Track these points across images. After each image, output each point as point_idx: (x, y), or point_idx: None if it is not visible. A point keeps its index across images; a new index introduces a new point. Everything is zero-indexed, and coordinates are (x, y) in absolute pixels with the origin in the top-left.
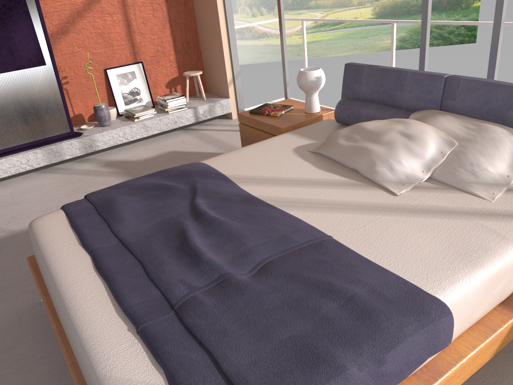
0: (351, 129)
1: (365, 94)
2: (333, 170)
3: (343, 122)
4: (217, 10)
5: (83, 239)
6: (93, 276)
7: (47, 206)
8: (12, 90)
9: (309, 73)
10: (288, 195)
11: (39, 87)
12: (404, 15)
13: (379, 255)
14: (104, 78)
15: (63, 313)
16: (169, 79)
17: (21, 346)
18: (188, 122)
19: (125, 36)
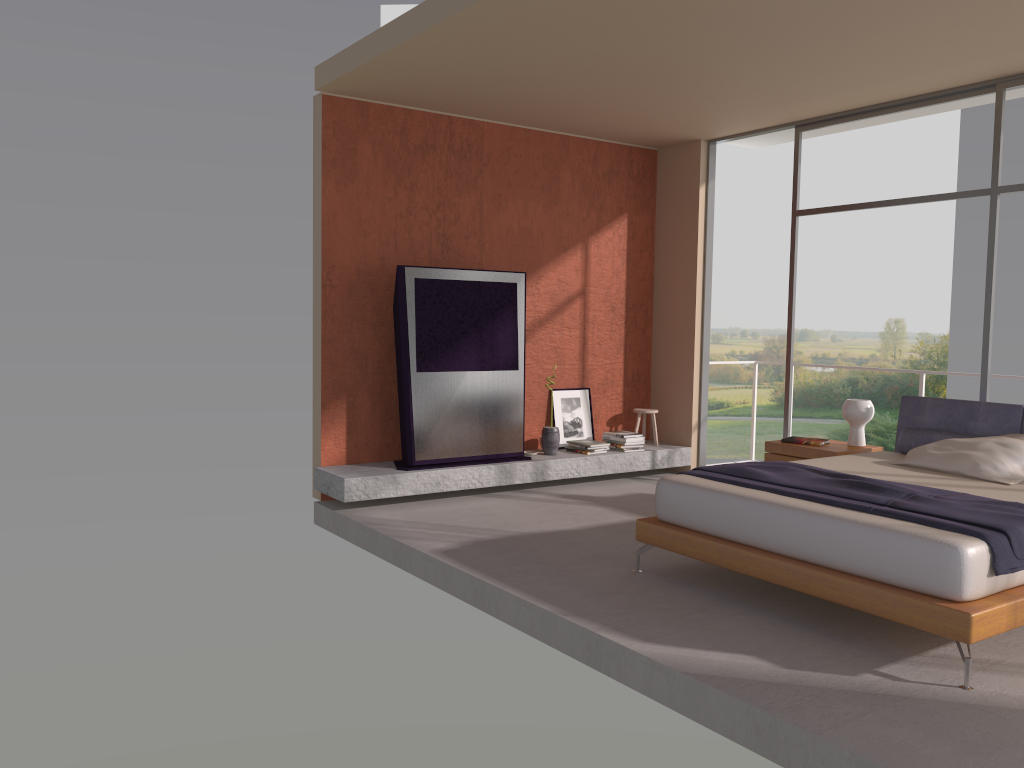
0: (938, 442)
1: (929, 425)
2: (931, 473)
3: (908, 450)
4: (693, 340)
5: (746, 483)
6: (787, 497)
7: (536, 519)
8: (482, 391)
9: (860, 402)
10: (904, 480)
11: (506, 394)
12: (823, 407)
13: (1021, 502)
14: (547, 400)
15: (786, 509)
16: (611, 415)
17: (653, 591)
18: (644, 467)
19: (578, 356)
